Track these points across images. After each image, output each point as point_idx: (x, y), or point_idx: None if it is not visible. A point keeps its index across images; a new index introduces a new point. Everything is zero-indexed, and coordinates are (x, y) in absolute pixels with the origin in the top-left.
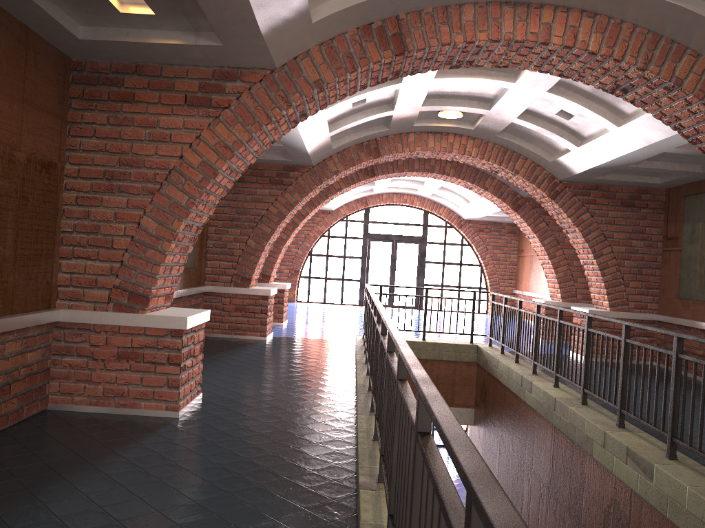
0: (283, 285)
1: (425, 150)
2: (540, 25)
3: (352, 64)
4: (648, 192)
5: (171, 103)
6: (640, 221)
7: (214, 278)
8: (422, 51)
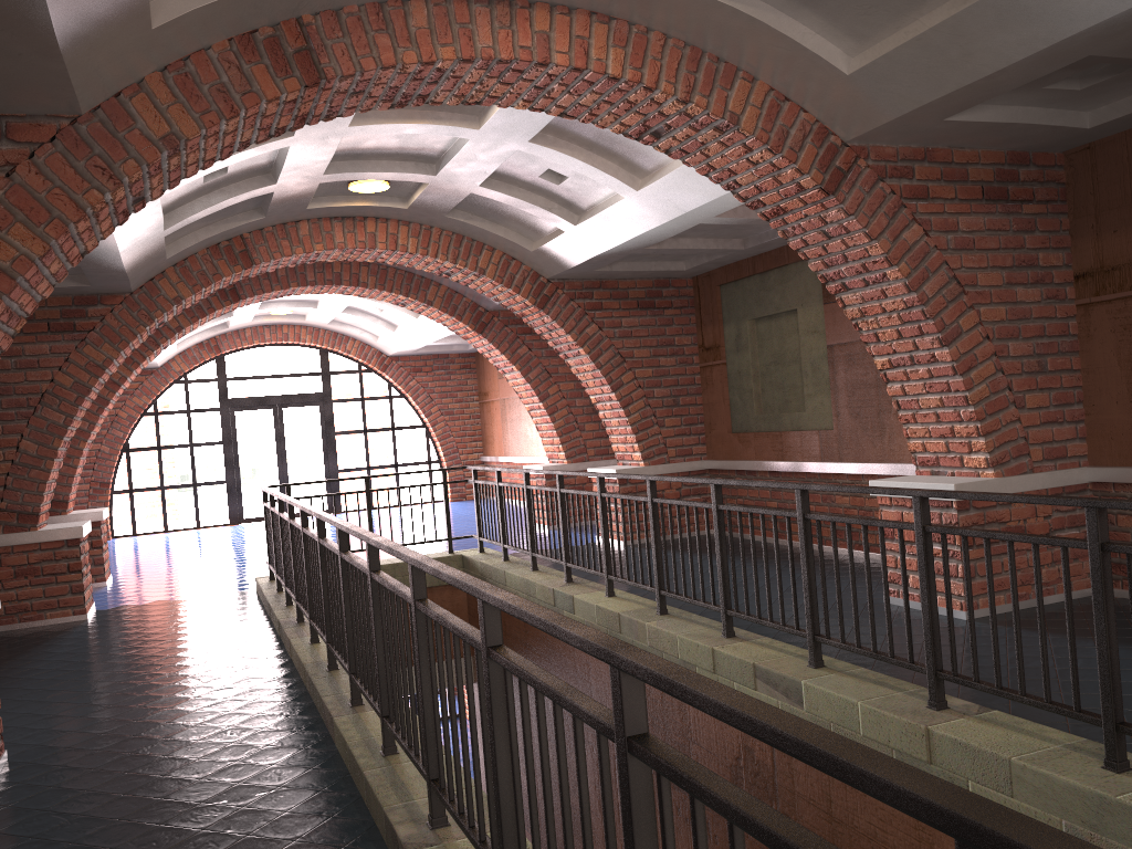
0: (96, 514)
1: (332, 249)
2: (532, 34)
3: (231, 105)
4: (671, 285)
5: None
6: (666, 327)
7: None
8: (350, 79)
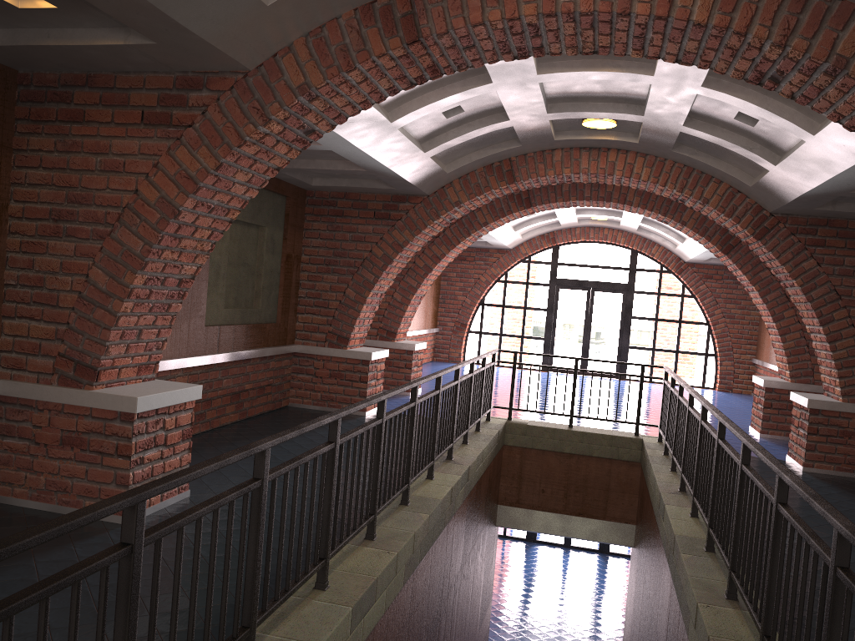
0: (411, 345)
1: (576, 173)
2: None
3: (347, 61)
4: None
5: (126, 122)
6: None
7: (305, 335)
8: (445, 36)
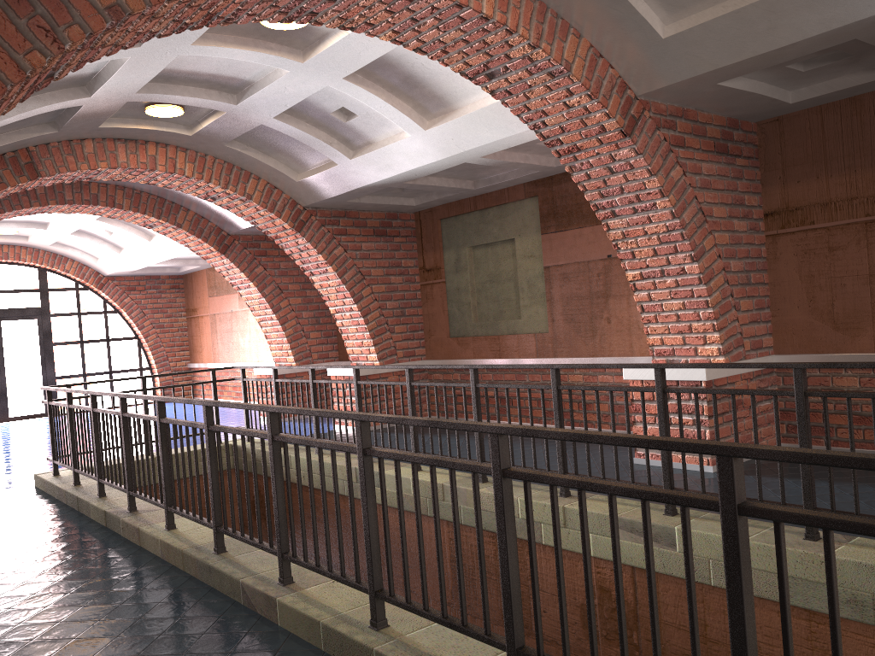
0: None
1: (115, 167)
2: None
3: None
4: (399, 218)
5: None
6: (395, 252)
7: None
8: None
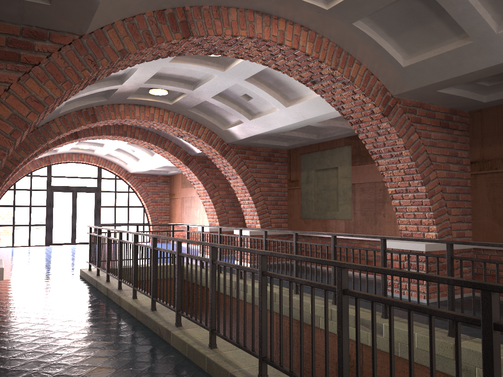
0: None
1: (133, 118)
2: (277, 31)
3: (151, 40)
4: (278, 152)
5: None
6: (275, 170)
7: None
8: (201, 37)
